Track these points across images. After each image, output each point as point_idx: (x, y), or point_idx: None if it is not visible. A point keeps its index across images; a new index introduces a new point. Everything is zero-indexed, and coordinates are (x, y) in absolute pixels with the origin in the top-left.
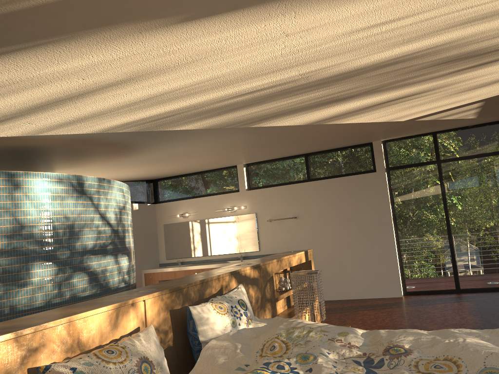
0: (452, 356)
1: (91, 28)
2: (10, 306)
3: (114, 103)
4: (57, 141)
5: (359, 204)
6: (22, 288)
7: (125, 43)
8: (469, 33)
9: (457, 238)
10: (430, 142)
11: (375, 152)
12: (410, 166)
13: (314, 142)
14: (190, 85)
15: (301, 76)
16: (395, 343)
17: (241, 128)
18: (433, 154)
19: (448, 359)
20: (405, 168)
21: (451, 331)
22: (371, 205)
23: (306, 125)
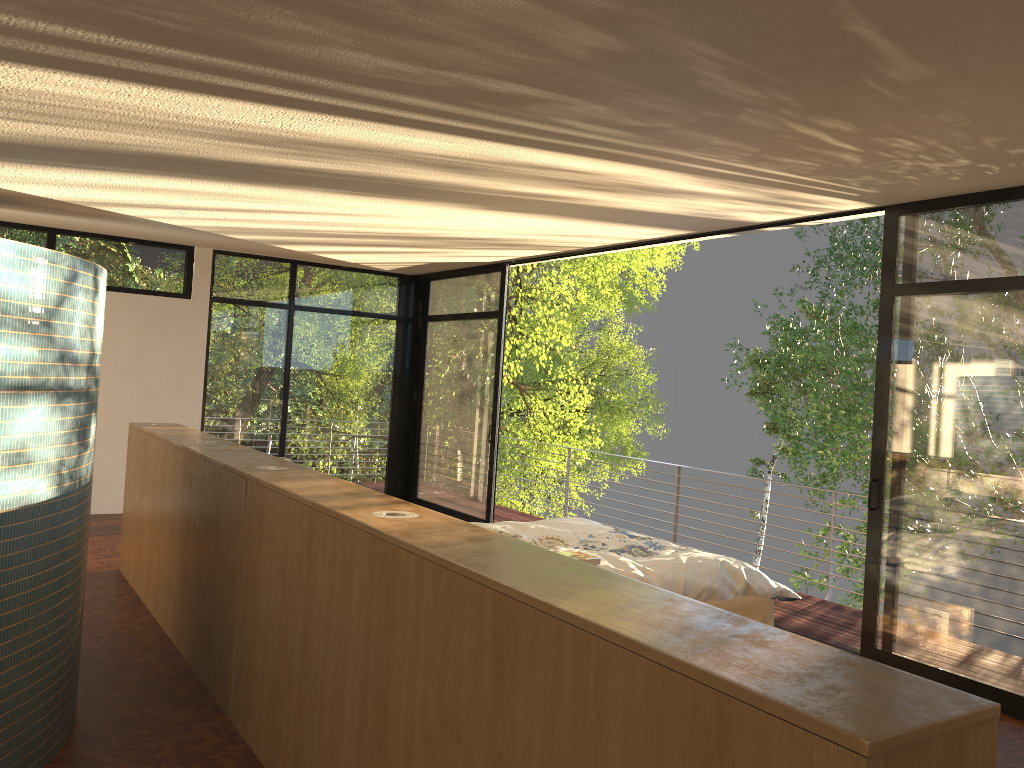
0: (551, 536)
1: (451, 201)
2: (79, 478)
3: (288, 219)
4: (94, 213)
5: (150, 349)
6: (85, 452)
7: (434, 207)
8: (546, 238)
9: (293, 426)
10: (286, 274)
11: (199, 265)
12: (248, 303)
13: (167, 239)
14: (365, 223)
15: (422, 233)
16: (496, 529)
17: (259, 243)
18: (287, 293)
19: (549, 538)
20: (240, 304)
21: (514, 522)
22: (173, 354)
23: (298, 251)
